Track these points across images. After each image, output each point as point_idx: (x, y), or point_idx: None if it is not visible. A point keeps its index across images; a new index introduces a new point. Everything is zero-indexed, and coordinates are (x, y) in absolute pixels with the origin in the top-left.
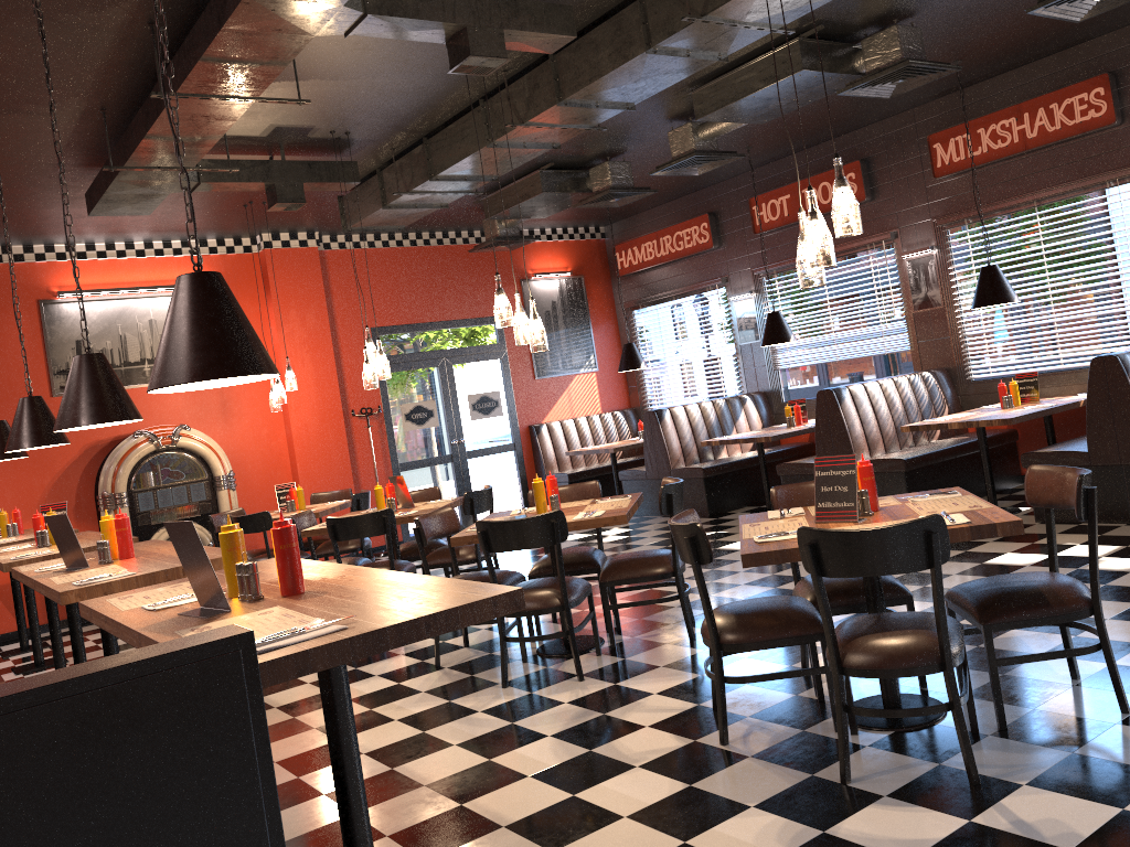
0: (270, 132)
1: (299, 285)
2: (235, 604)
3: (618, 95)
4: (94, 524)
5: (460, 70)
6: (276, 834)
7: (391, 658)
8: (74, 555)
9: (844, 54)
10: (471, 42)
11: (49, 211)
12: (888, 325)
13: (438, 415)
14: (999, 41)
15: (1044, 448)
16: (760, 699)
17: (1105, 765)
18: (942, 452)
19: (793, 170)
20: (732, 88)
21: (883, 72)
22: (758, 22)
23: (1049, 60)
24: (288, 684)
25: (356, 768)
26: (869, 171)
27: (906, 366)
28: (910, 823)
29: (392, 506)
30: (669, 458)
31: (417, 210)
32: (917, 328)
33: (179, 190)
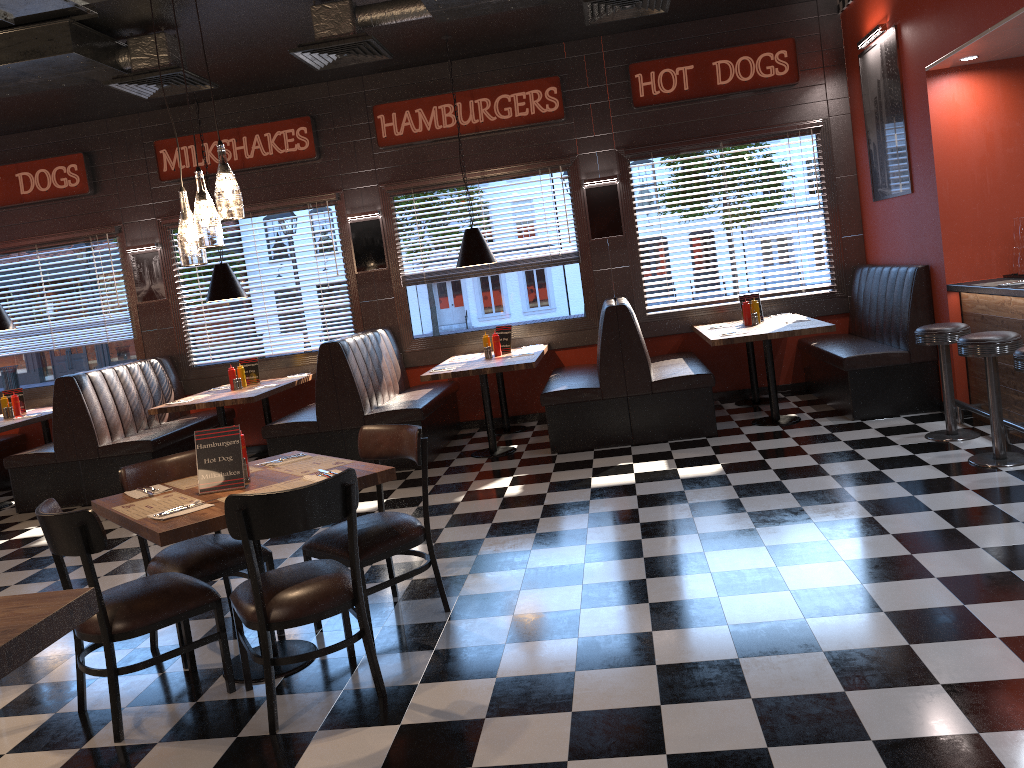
0: None
1: None
2: None
3: None
4: None
5: None
6: None
7: None
8: None
9: (109, 47)
10: None
11: None
12: (111, 315)
13: None
14: (233, 70)
15: (279, 421)
16: (127, 687)
17: (463, 652)
18: (182, 432)
19: (5, 152)
20: None
21: (155, 73)
22: None
23: (263, 96)
24: None
25: None
26: (92, 165)
27: (129, 354)
28: (357, 743)
29: None
30: None
31: None
32: (142, 318)
33: None
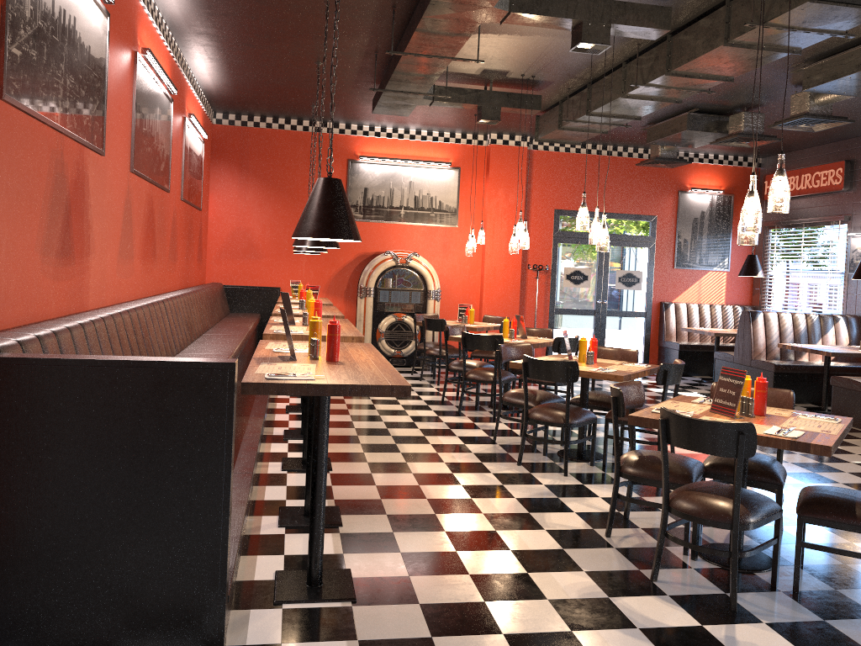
0: (481, 72)
1: (509, 172)
2: (304, 358)
3: (715, 71)
4: (354, 303)
5: (578, 49)
6: (228, 455)
7: (473, 429)
8: (290, 316)
9: None
10: (584, 32)
11: (356, 106)
12: None
13: (591, 280)
14: None
15: None
16: (659, 522)
17: (835, 634)
18: None
19: None
20: (833, 69)
21: None
22: (816, 29)
23: None
24: (408, 426)
25: (323, 455)
26: None
27: None
28: (664, 612)
29: (511, 334)
30: (752, 350)
31: (585, 132)
32: None
33: (422, 104)
